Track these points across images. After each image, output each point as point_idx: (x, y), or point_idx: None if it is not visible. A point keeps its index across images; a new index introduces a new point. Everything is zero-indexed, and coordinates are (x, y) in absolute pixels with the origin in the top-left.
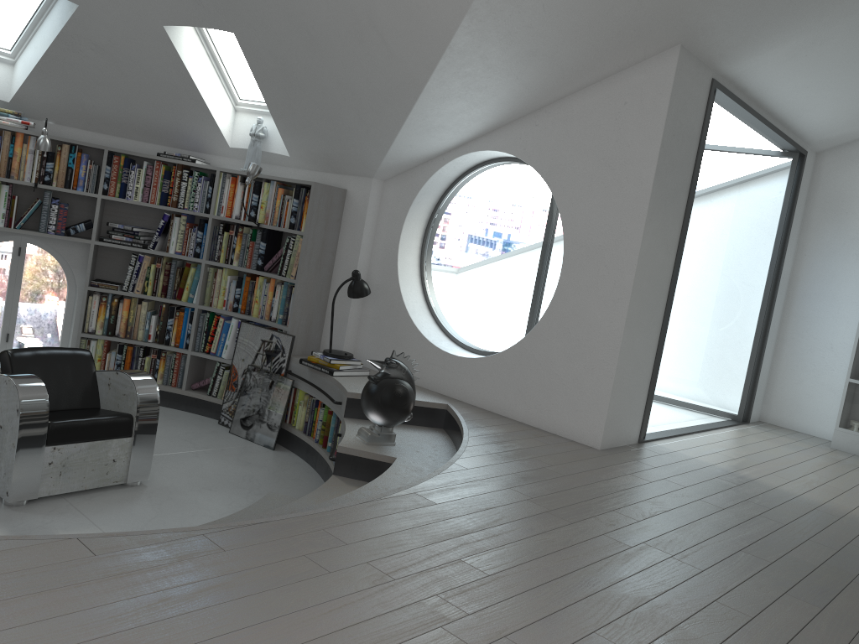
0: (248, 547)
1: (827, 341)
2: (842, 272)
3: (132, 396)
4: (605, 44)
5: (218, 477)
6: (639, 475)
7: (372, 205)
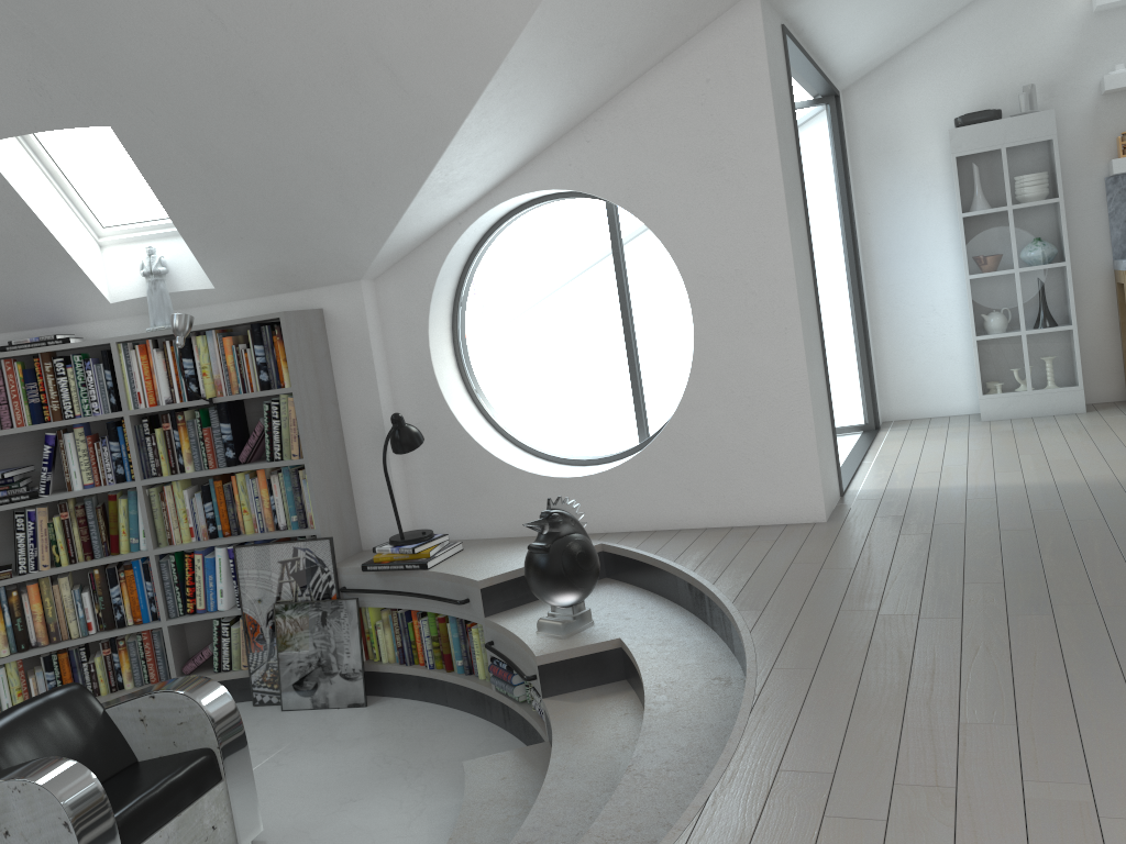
0: None
1: (927, 304)
2: (917, 220)
3: (198, 720)
4: (681, 8)
5: (342, 778)
6: (908, 531)
7: (372, 318)
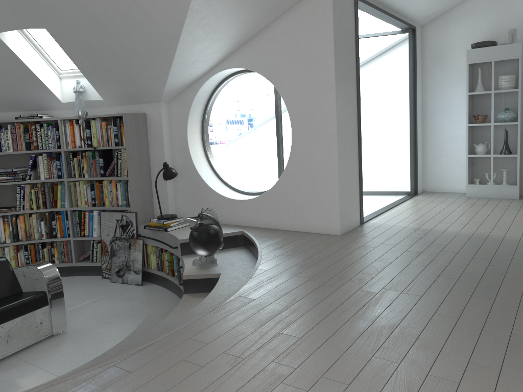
0: (146, 365)
1: (451, 136)
2: (450, 94)
3: (41, 279)
4: None
5: (111, 313)
6: (367, 245)
7: (165, 119)
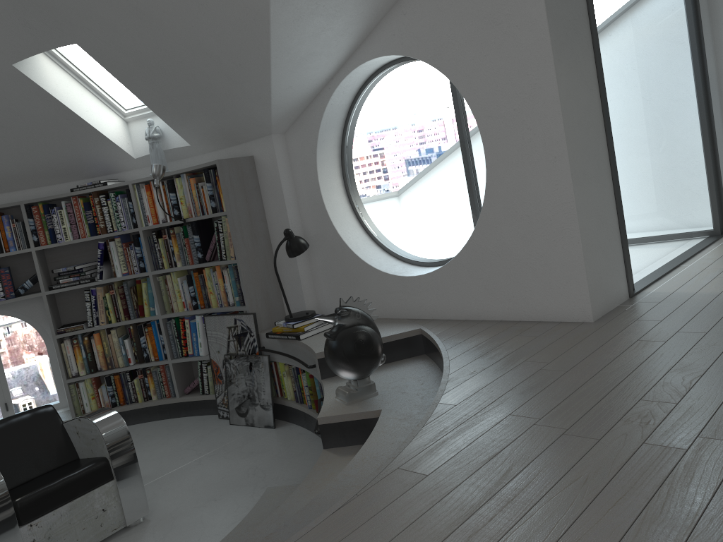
0: None
1: None
2: None
3: (99, 438)
4: None
5: (222, 481)
6: (648, 337)
7: (282, 161)
